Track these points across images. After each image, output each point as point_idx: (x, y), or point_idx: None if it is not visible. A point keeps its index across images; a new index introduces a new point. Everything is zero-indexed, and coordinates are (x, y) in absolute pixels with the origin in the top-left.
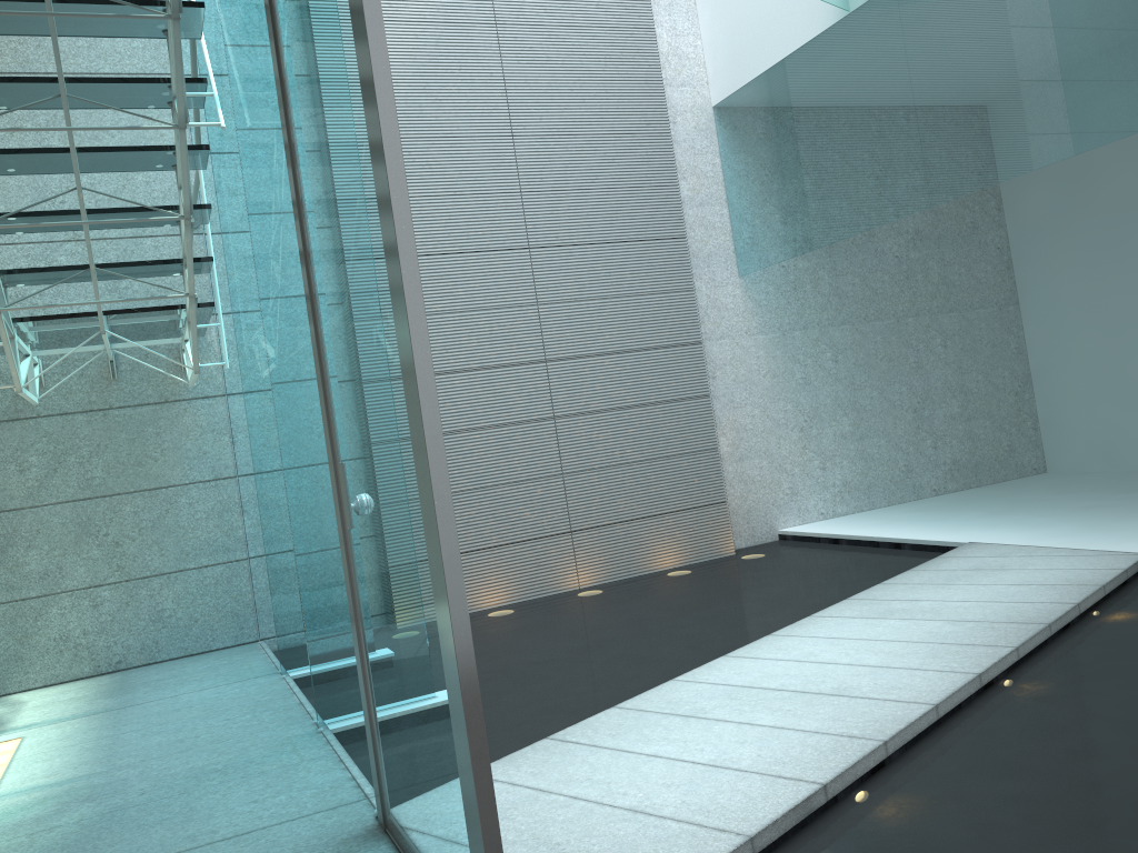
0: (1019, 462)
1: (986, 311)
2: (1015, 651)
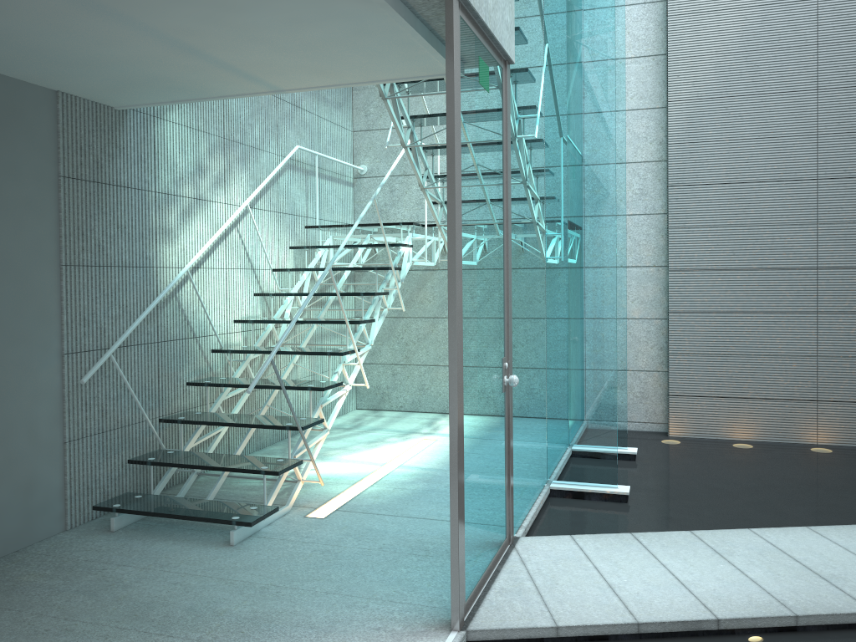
0: None
1: None
2: None
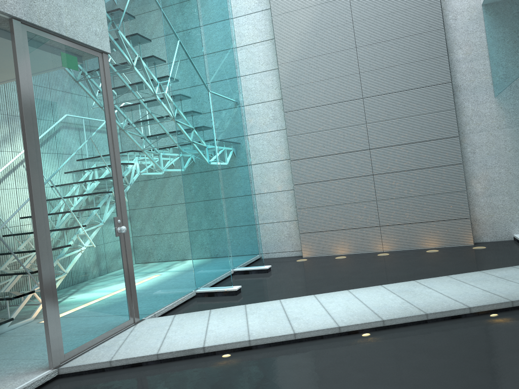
0: None
1: None
2: (380, 321)
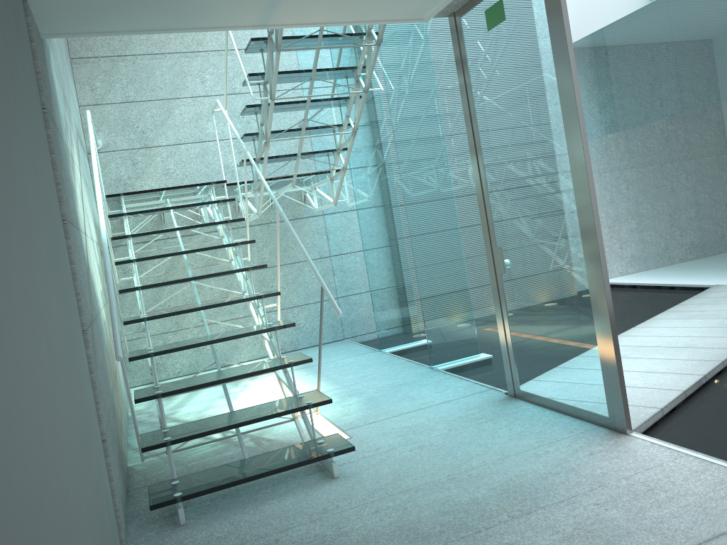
0: None
1: (710, 158)
2: None
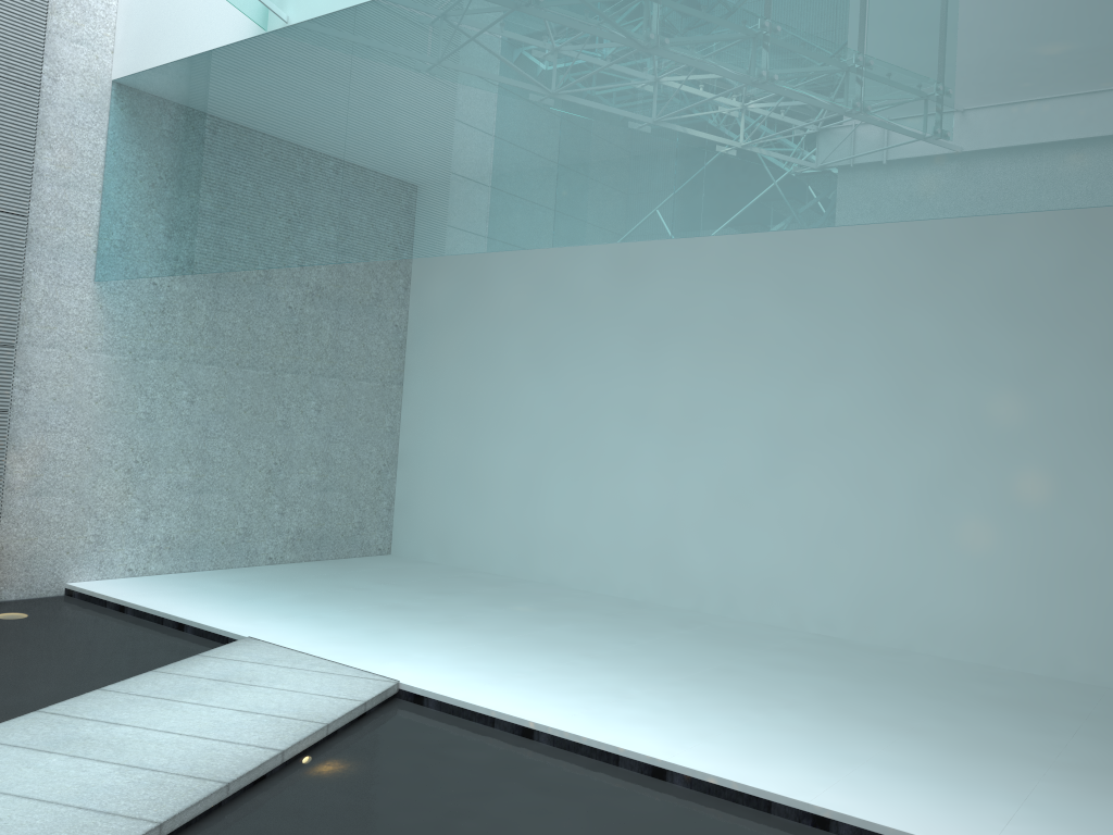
0: (366, 541)
1: (369, 384)
2: (156, 829)
